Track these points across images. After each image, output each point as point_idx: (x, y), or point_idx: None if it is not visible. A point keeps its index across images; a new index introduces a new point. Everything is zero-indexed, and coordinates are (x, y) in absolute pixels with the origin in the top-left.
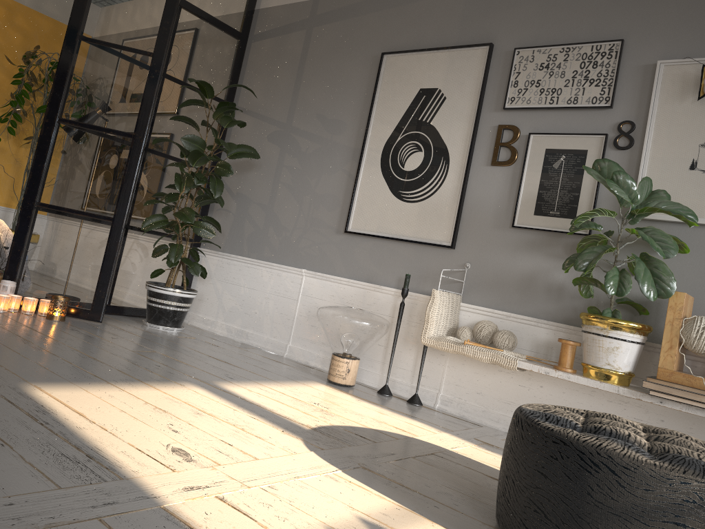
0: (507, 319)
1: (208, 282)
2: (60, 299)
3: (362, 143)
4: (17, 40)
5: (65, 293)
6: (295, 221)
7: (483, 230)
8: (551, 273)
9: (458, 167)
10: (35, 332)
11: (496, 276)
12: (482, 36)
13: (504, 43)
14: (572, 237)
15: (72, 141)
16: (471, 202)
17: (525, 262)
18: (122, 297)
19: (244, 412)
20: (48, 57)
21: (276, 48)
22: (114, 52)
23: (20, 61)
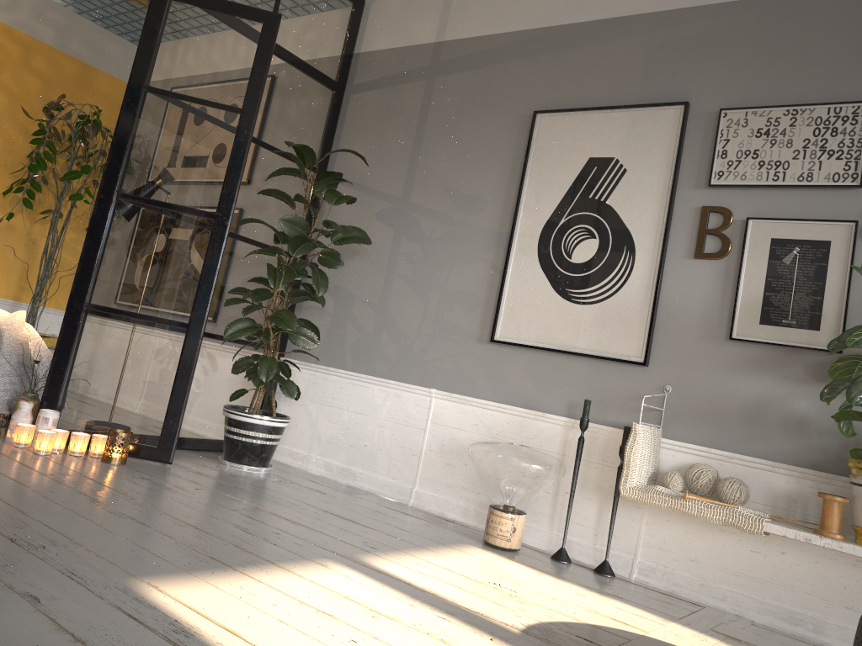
0: (729, 461)
1: (296, 402)
2: (121, 435)
3: (510, 226)
4: (35, 87)
5: (123, 424)
6: (418, 325)
7: (687, 342)
8: (787, 400)
9: (649, 259)
10: (100, 485)
11: (708, 403)
12: (673, 93)
13: (704, 101)
14: (815, 354)
15: (135, 223)
16: (669, 306)
17: (750, 386)
18: (187, 426)
19: (425, 608)
20: (74, 109)
21: (385, 102)
22: (191, 107)
23: (37, 114)
